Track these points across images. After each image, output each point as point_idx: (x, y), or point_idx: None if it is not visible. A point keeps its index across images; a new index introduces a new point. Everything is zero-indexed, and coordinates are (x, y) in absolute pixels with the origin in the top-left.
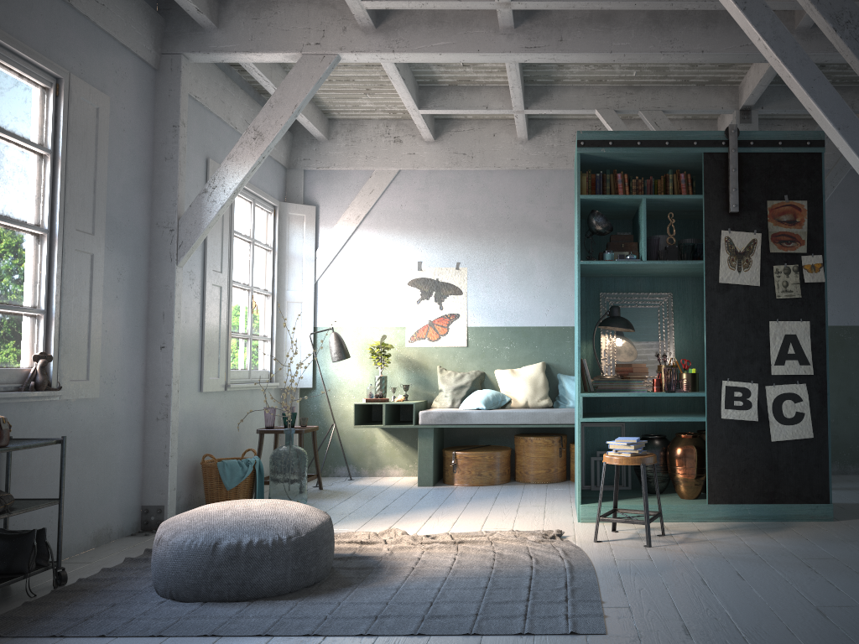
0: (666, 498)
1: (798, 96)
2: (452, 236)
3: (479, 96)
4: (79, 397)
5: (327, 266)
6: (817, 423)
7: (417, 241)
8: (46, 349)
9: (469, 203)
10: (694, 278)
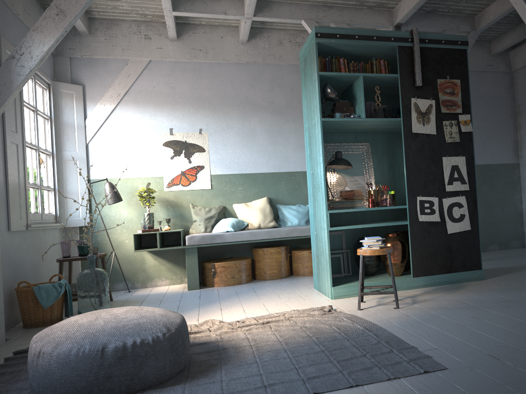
0: (382, 277)
1: None
2: (195, 109)
3: (219, 4)
4: None
5: (96, 132)
6: (472, 220)
7: (168, 113)
8: None
9: (206, 86)
10: (381, 133)
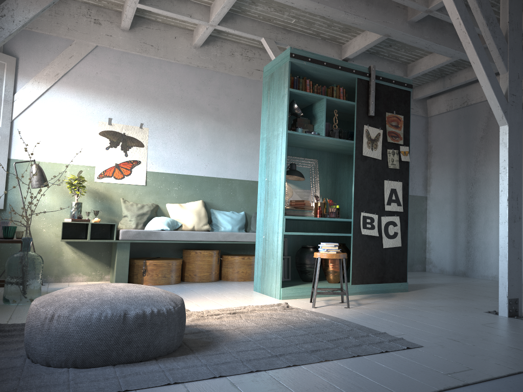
0: (322, 283)
1: (468, 55)
2: (138, 103)
3: (185, 6)
4: None
5: (24, 109)
6: (403, 238)
7: (109, 103)
8: None
9: (153, 82)
10: (328, 153)
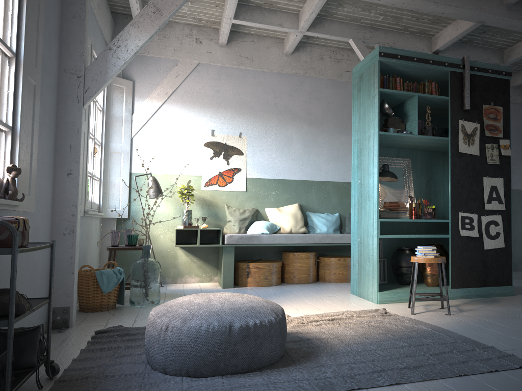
0: (419, 287)
1: None
2: (237, 113)
3: (276, 16)
4: (25, 209)
5: (141, 127)
6: (506, 238)
7: (211, 115)
8: (10, 163)
9: (249, 92)
10: (421, 151)
